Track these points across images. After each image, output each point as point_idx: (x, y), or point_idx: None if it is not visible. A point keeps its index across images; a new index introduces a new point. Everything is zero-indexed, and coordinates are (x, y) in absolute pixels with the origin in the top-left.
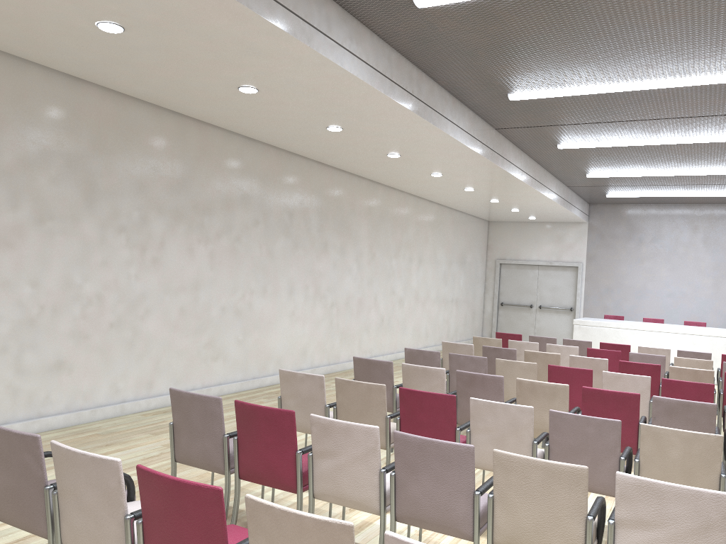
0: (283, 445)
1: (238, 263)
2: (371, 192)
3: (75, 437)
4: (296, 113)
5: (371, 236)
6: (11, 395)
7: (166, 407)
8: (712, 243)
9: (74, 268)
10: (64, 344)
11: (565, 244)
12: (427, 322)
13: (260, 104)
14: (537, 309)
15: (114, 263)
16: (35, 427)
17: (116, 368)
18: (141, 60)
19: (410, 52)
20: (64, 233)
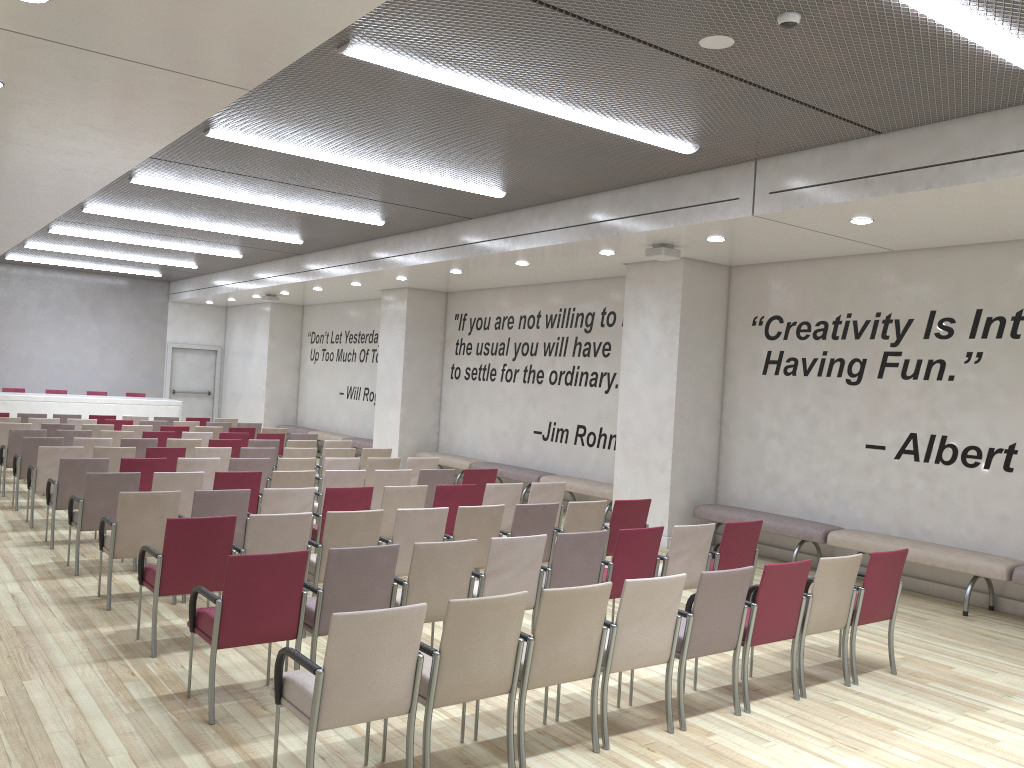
0: None
1: None
2: None
3: None
4: None
5: None
6: None
7: None
8: (99, 313)
9: None
10: None
11: None
12: None
13: None
14: None
15: None
16: None
17: None
18: None
19: None
20: None
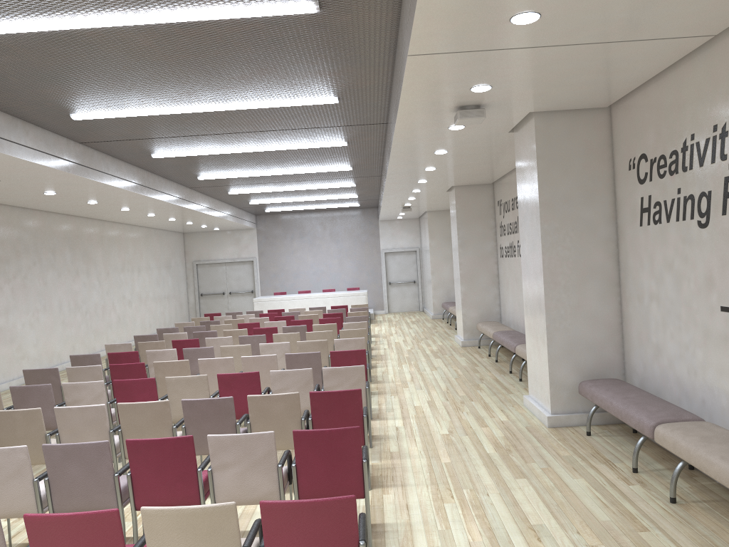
0: None
1: (28, 293)
2: (101, 228)
3: None
4: (72, 198)
5: (105, 260)
6: None
7: (3, 391)
8: (335, 236)
9: None
10: None
11: (242, 245)
12: (149, 316)
13: (51, 196)
14: (228, 295)
15: None
16: None
17: None
18: None
19: (144, 166)
20: None
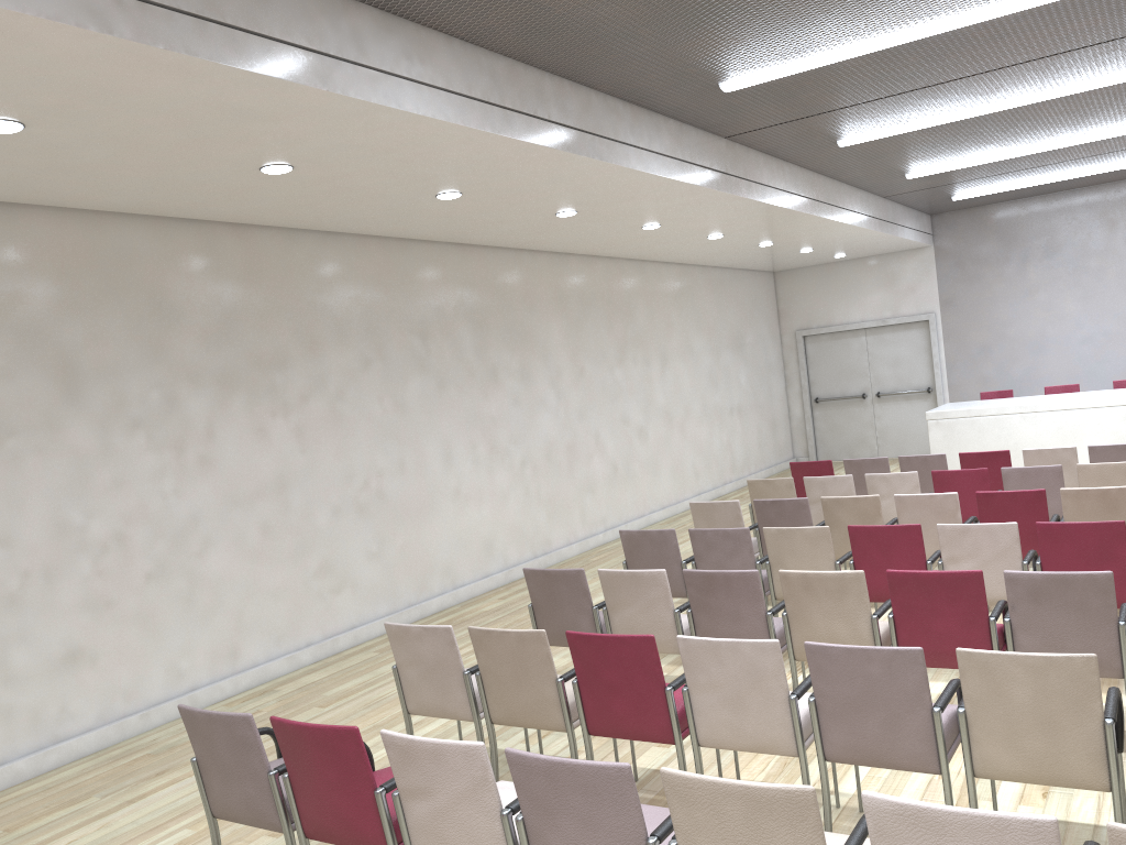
0: (354, 783)
1: (348, 434)
2: (557, 271)
3: (112, 766)
4: (375, 186)
5: (572, 341)
6: (2, 719)
7: (267, 683)
8: None
9: (68, 503)
10: (74, 623)
11: (902, 286)
12: (693, 455)
13: (310, 184)
14: (875, 400)
15: (134, 480)
16: (51, 760)
17: (171, 641)
18: (84, 161)
19: (526, 53)
20: (38, 452)
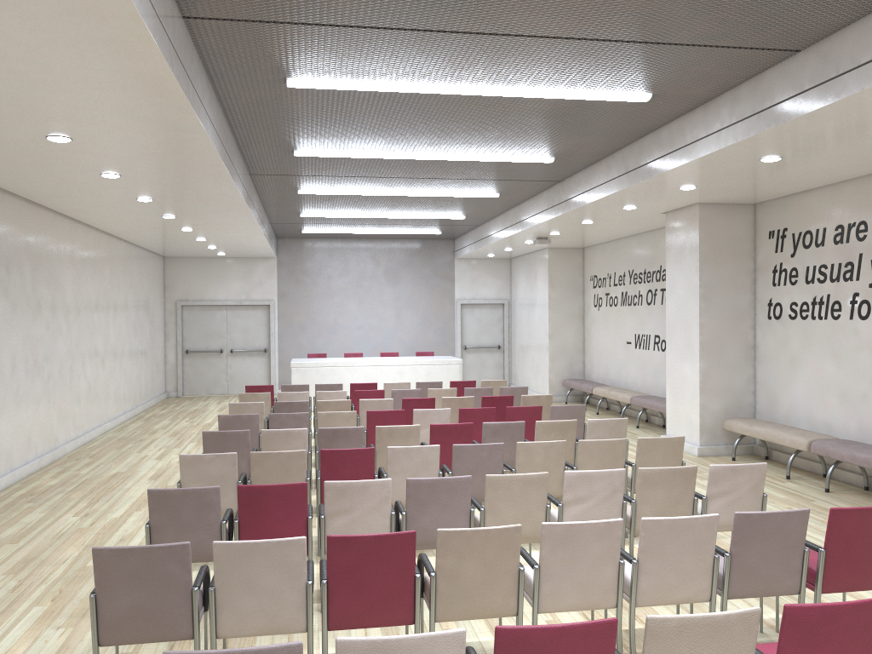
0: (295, 515)
1: None
2: (72, 233)
3: None
4: (84, 160)
5: (76, 287)
6: None
7: None
8: (392, 276)
9: None
10: None
11: (254, 280)
12: (124, 383)
13: (50, 150)
14: (229, 354)
15: None
16: None
17: None
18: None
19: (234, 111)
20: None
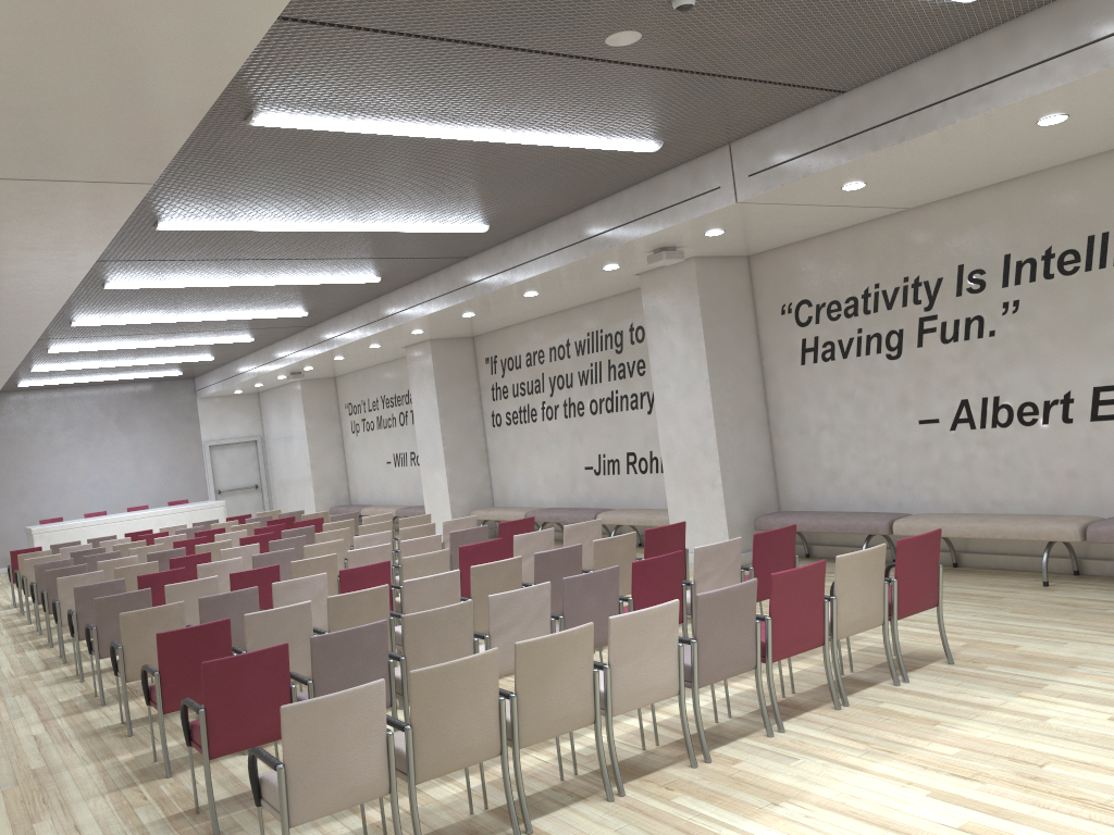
0: None
1: None
2: None
3: None
4: None
5: None
6: None
7: None
8: (127, 424)
9: None
10: None
11: None
12: None
13: None
14: None
15: None
16: None
17: None
18: None
19: None
20: None
